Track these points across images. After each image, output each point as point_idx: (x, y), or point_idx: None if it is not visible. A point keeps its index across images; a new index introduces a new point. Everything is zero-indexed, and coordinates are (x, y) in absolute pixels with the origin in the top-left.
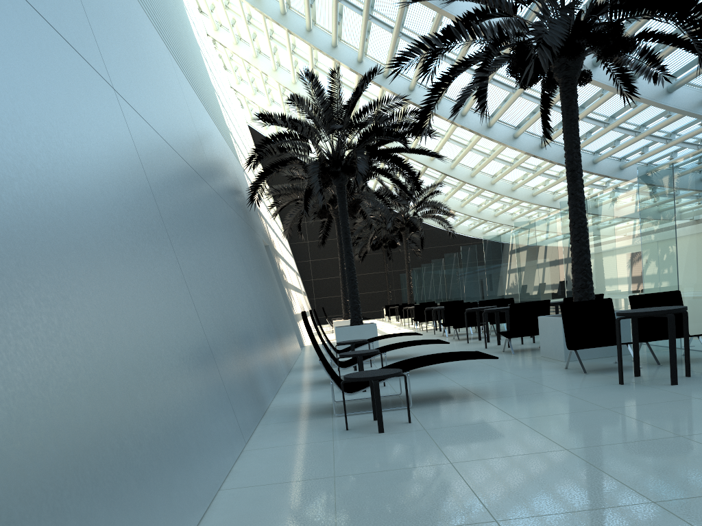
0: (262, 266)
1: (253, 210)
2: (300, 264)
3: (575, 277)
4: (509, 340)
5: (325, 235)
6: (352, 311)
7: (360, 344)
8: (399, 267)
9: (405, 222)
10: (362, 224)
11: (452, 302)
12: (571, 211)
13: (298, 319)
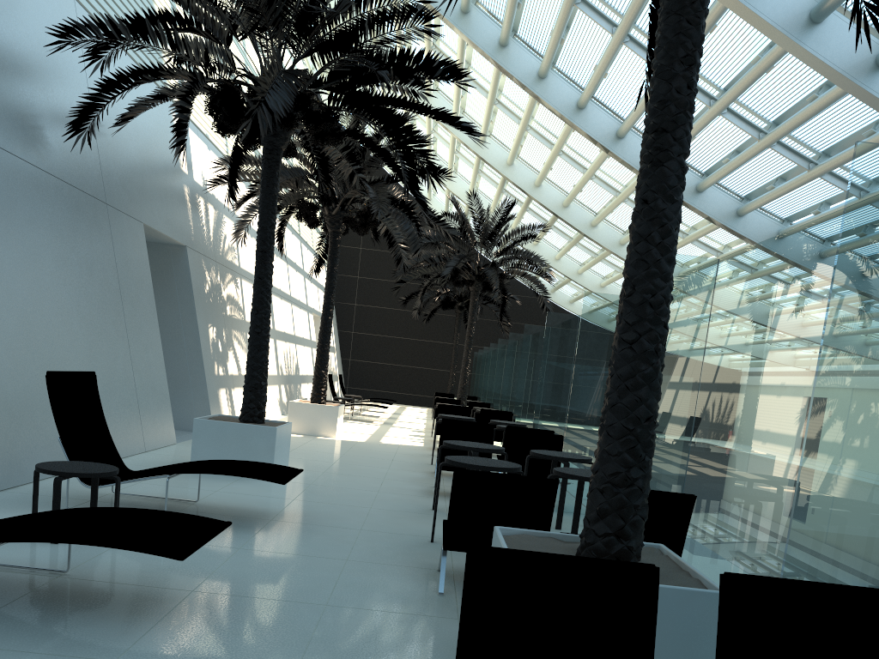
0: (56, 262)
1: (154, 174)
2: (340, 306)
3: (603, 446)
4: (445, 555)
5: (323, 260)
6: (246, 394)
7: (148, 474)
8: (479, 342)
9: (476, 274)
10: (412, 261)
11: (496, 413)
12: (632, 252)
13: (235, 384)
